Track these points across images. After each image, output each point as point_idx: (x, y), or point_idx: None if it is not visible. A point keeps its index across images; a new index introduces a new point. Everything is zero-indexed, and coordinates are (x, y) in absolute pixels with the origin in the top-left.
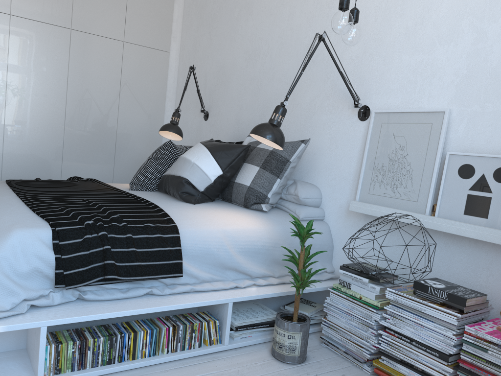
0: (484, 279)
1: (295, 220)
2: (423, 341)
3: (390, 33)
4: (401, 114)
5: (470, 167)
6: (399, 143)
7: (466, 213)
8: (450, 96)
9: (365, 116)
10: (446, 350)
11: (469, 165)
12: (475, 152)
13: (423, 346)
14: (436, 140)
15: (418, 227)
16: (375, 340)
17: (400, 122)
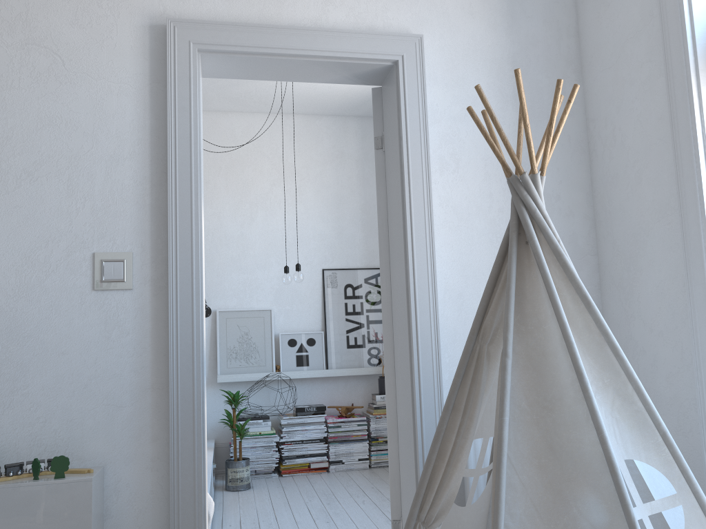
0: (309, 399)
1: (227, 391)
2: (309, 438)
3: (219, 257)
4: (241, 312)
5: (294, 340)
6: (244, 330)
7: (298, 365)
8: (271, 300)
9: (208, 314)
10: (323, 435)
11: (293, 339)
12: (291, 332)
13: (310, 440)
14: (269, 327)
15: (264, 382)
16: (277, 454)
17: (241, 317)
